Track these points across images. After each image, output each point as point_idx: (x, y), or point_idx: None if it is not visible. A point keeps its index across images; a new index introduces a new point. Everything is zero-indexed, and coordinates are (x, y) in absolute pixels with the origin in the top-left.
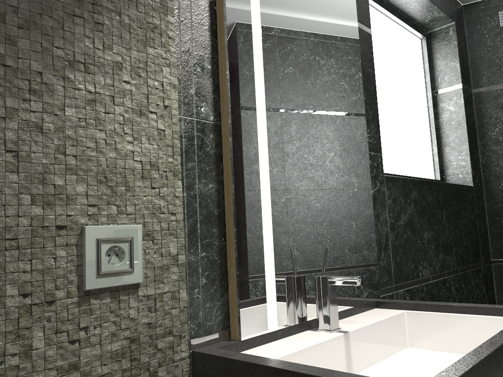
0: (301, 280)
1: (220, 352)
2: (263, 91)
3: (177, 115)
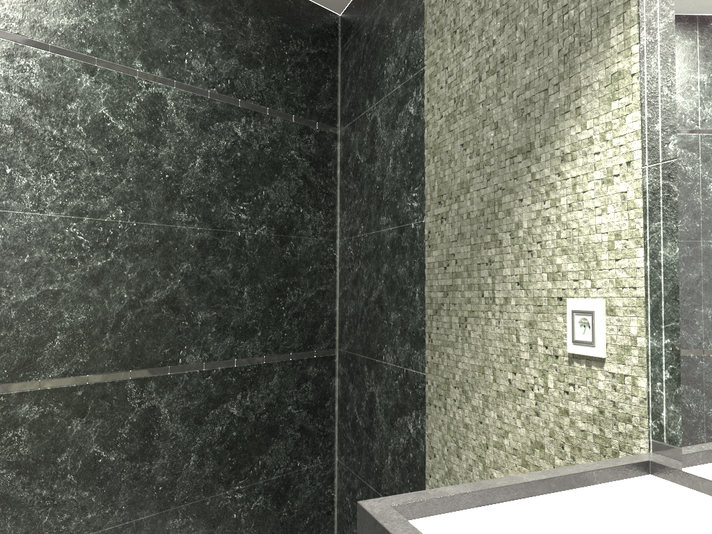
0: None
1: (627, 460)
2: None
3: (638, 168)
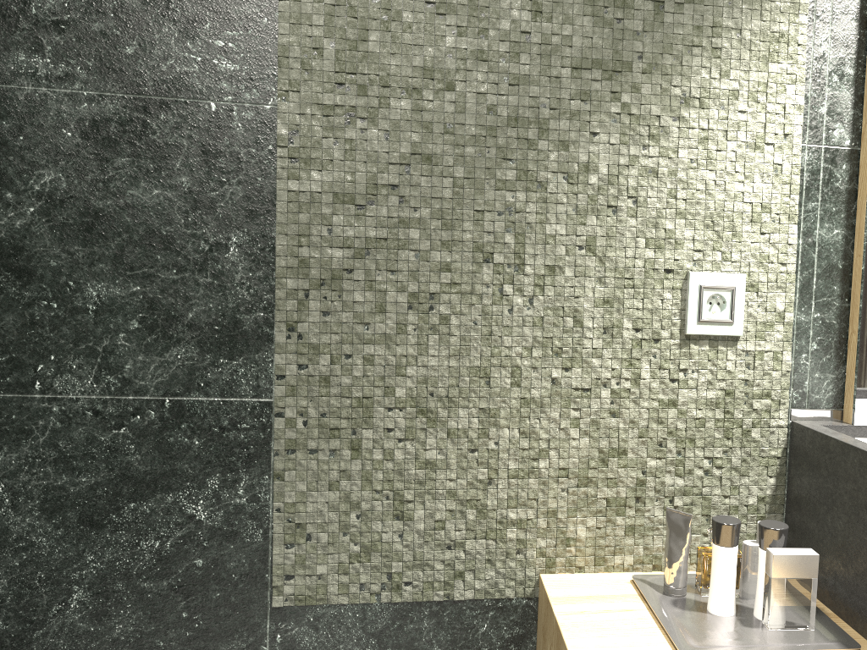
0: None
1: (820, 428)
2: None
3: (799, 144)
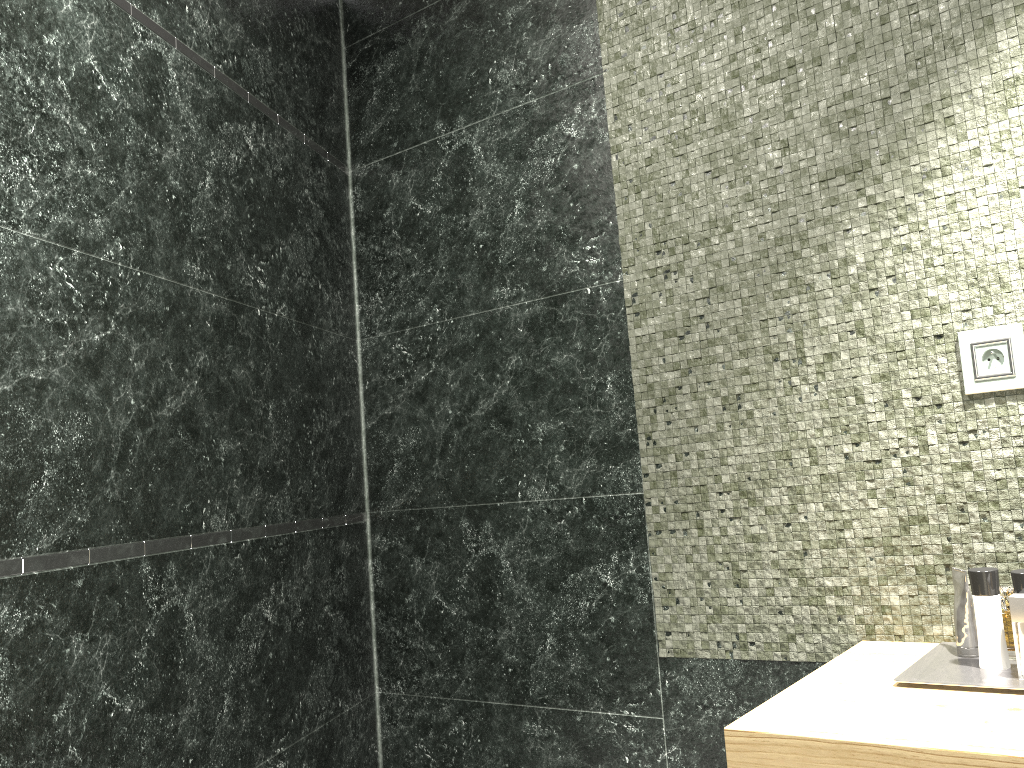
0: None
1: None
2: None
3: None
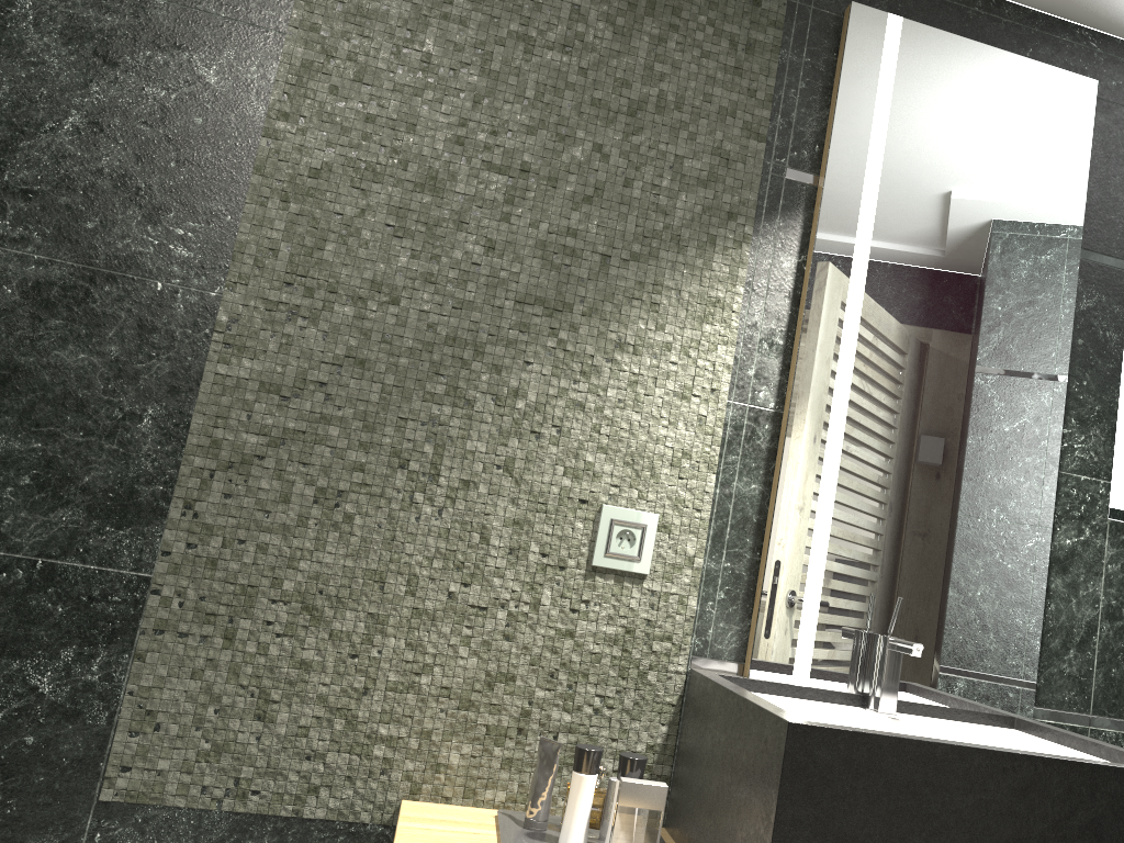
0: (863, 636)
1: (710, 674)
2: (849, 374)
3: (724, 400)
